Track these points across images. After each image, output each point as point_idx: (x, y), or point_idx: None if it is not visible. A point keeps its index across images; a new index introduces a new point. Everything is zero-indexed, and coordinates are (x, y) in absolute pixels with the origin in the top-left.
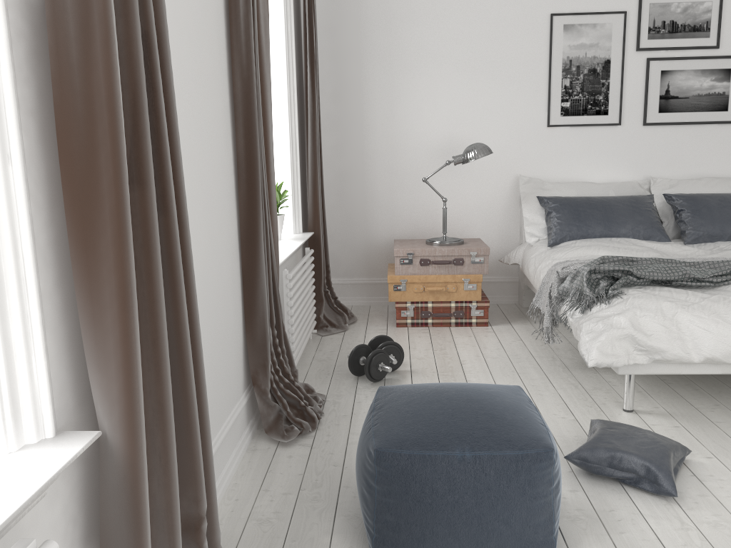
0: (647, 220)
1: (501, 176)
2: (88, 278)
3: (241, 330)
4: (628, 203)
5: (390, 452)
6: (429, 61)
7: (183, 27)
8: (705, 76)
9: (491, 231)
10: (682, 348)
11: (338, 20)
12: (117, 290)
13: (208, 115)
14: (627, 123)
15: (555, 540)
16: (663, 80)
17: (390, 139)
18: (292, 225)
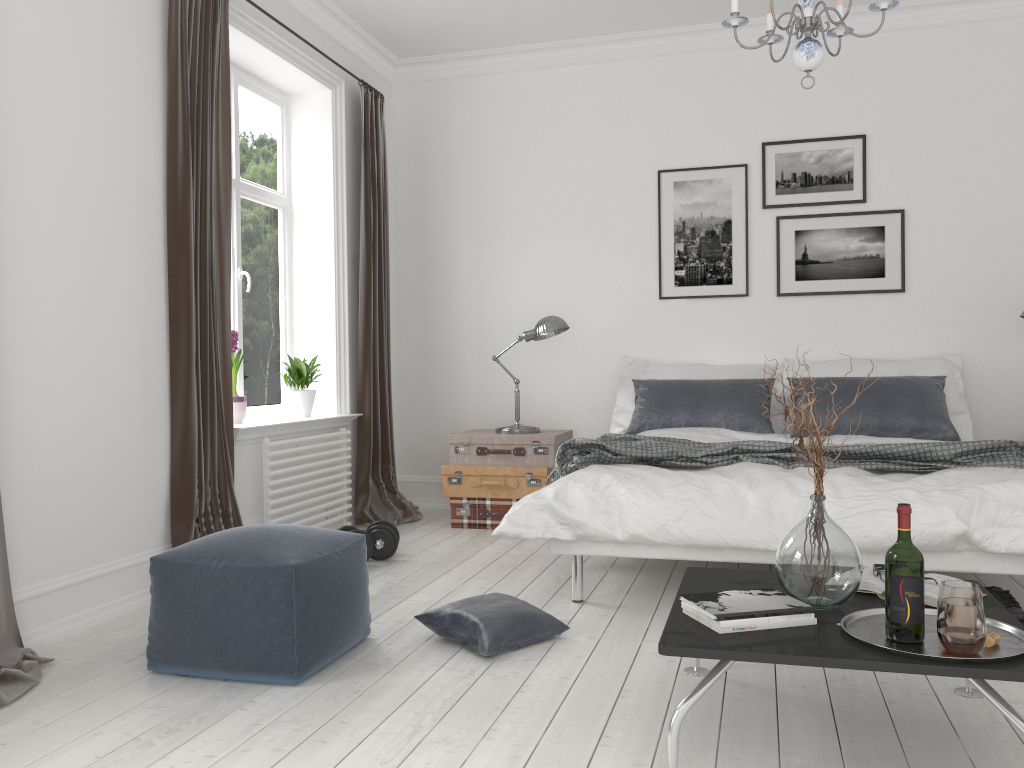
0: (746, 406)
1: (607, 358)
2: None
3: (165, 482)
4: (730, 386)
5: (159, 559)
6: (522, 227)
7: (73, 198)
8: (852, 236)
9: (597, 423)
10: (605, 522)
11: (426, 186)
12: None
13: (114, 272)
14: (757, 294)
15: (297, 658)
16: (798, 241)
17: (479, 315)
18: (335, 405)
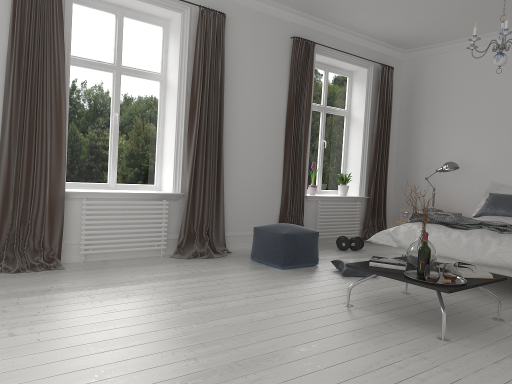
0: None
1: (485, 182)
2: (187, 167)
3: (278, 210)
4: None
5: (255, 228)
6: (451, 121)
7: (253, 121)
8: None
9: None
10: (407, 242)
11: (412, 103)
12: (190, 169)
13: (265, 143)
14: None
15: (282, 261)
16: None
17: (429, 159)
18: (358, 192)
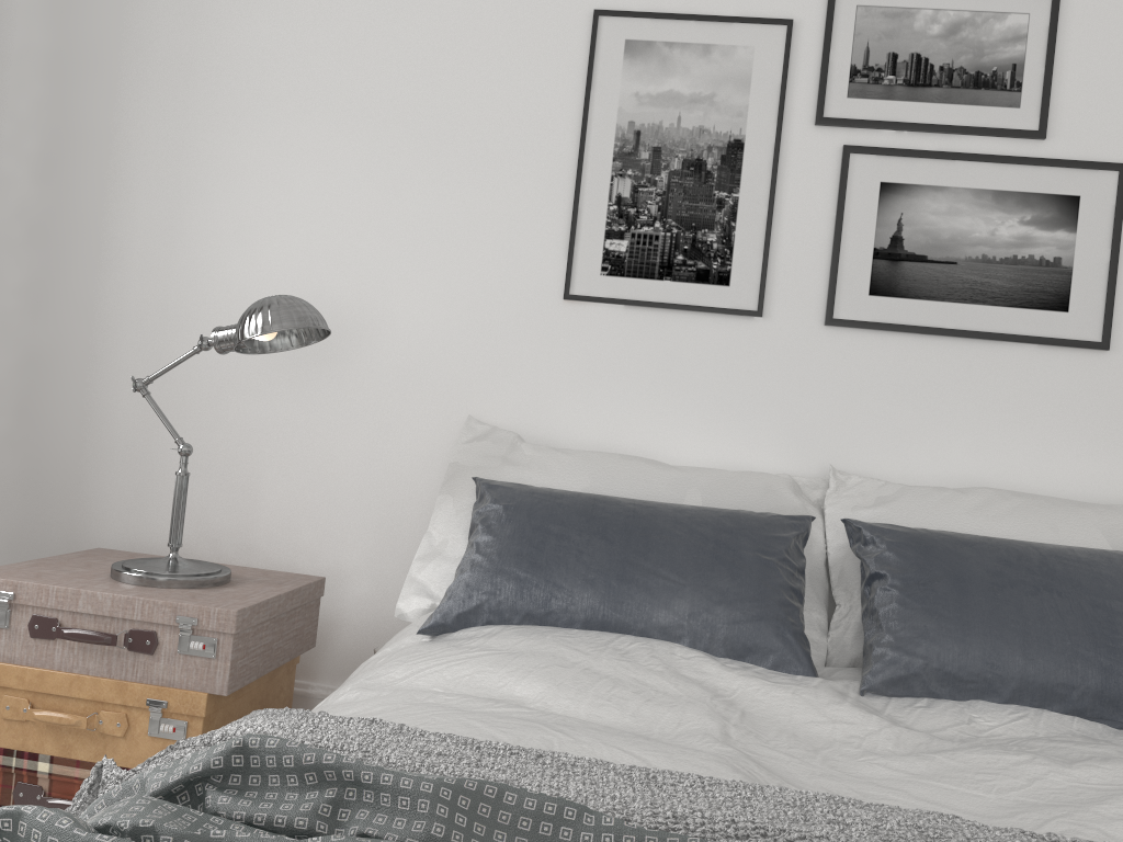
0: (748, 592)
1: (433, 416)
2: None
3: None
4: (711, 529)
5: None
6: (280, 101)
7: None
8: (1006, 210)
9: (393, 563)
10: None
11: None
12: None
13: None
14: (782, 314)
15: None
16: (886, 208)
17: (162, 285)
18: None
